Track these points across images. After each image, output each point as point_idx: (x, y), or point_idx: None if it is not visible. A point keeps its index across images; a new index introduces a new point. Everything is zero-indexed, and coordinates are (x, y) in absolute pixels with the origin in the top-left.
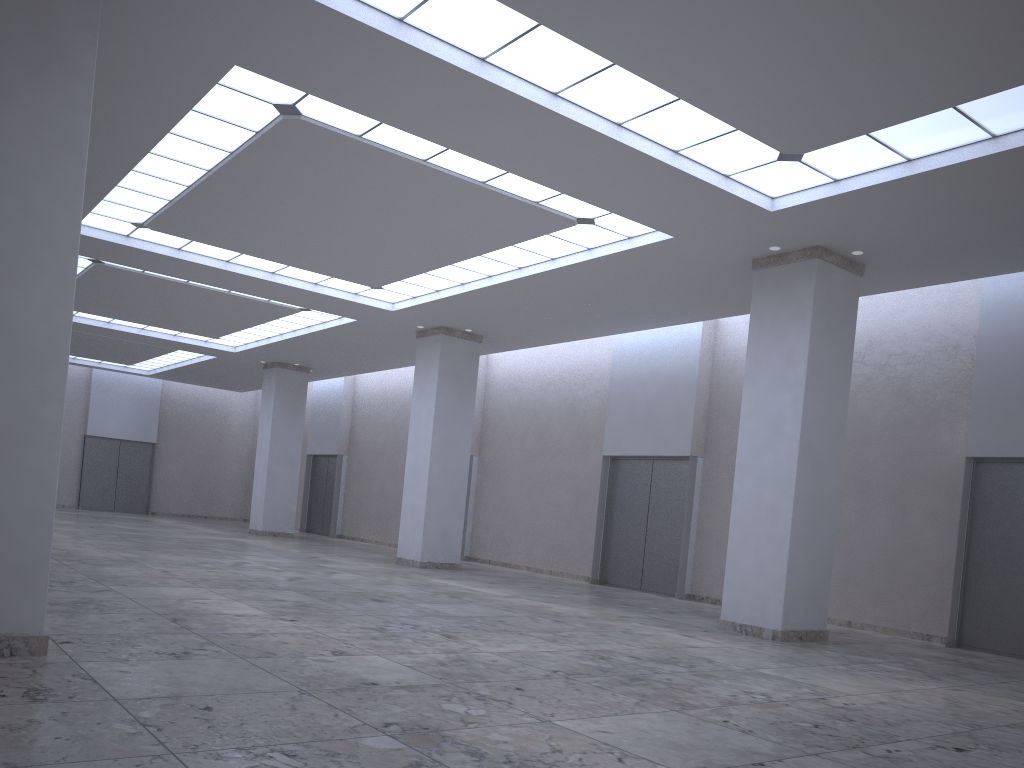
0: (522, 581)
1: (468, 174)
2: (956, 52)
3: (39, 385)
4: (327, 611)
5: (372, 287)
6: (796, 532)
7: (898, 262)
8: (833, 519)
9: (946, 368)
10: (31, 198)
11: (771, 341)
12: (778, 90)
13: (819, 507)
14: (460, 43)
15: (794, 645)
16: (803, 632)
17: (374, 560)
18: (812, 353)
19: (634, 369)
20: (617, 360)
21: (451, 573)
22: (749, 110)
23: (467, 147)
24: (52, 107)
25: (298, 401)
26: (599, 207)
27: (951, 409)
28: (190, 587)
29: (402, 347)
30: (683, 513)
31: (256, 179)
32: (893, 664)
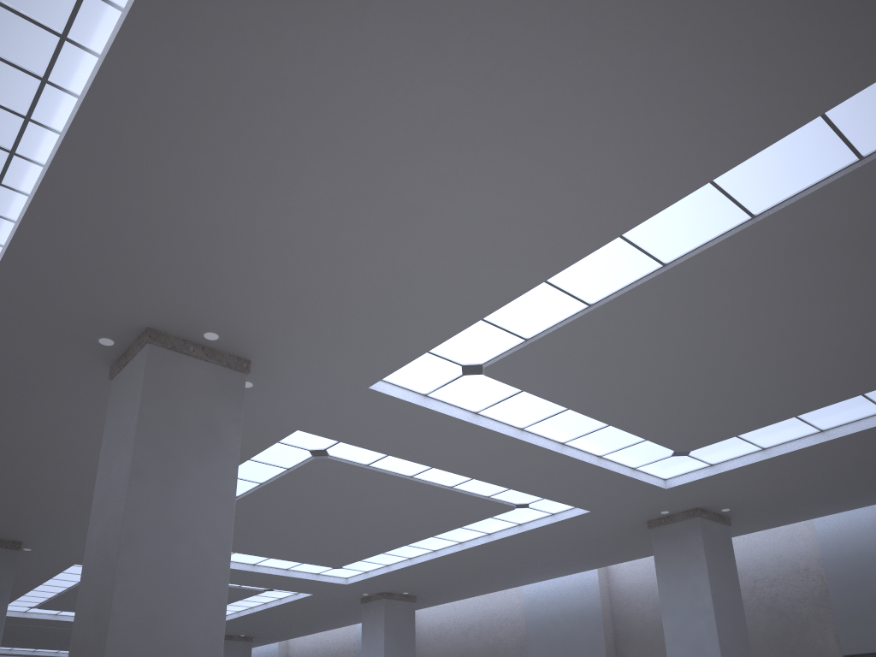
0: None
1: (441, 482)
2: (798, 387)
3: None
4: None
5: (334, 567)
6: None
7: (755, 513)
8: None
9: (803, 586)
10: (199, 543)
11: (677, 580)
12: (679, 415)
13: None
14: (462, 404)
15: None
16: None
17: None
18: (713, 587)
19: (545, 610)
20: (529, 604)
21: None
22: (657, 428)
23: (451, 466)
24: (213, 478)
25: None
26: (538, 496)
27: (817, 617)
28: None
29: (343, 611)
30: None
31: (273, 499)
32: None
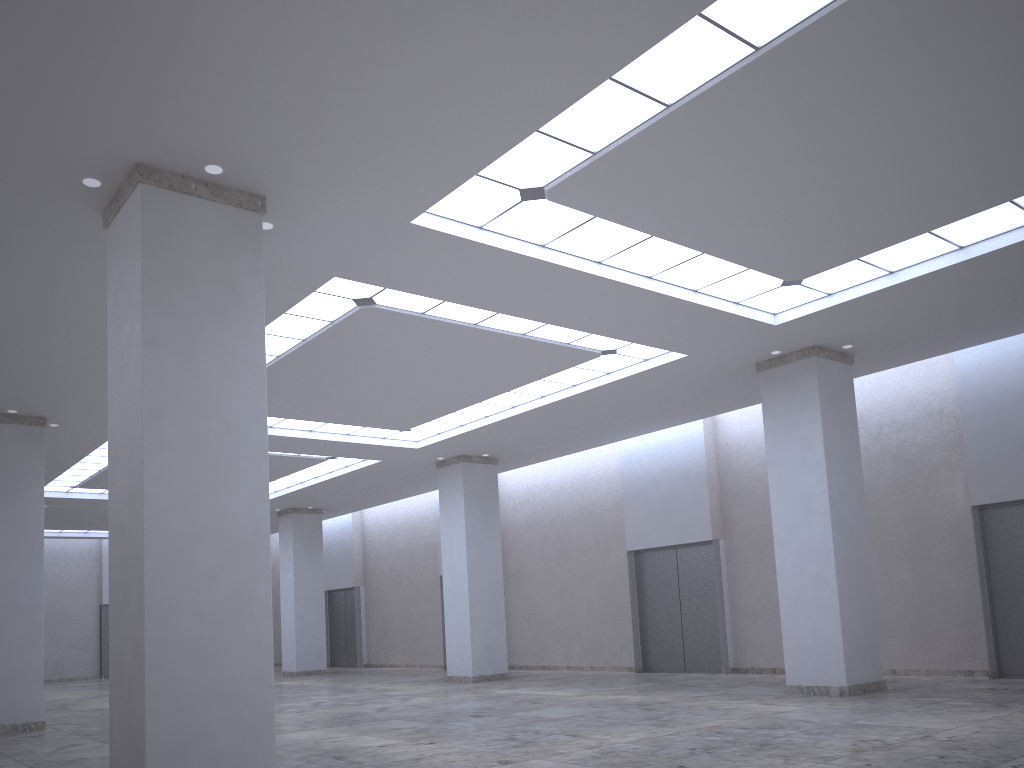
0: (575, 680)
1: (511, 329)
2: (931, 196)
3: (251, 568)
4: (448, 731)
5: (401, 430)
6: (842, 595)
7: (882, 349)
8: (870, 578)
9: (935, 430)
10: (230, 417)
11: (786, 431)
12: (786, 238)
13: (857, 570)
14: (526, 237)
15: (863, 697)
16: (865, 685)
17: (425, 682)
18: (826, 437)
19: (644, 468)
20: (626, 462)
21: (506, 683)
22: (761, 254)
23: (519, 311)
24: (238, 342)
25: (315, 542)
26: (626, 341)
27: (947, 465)
28: (307, 730)
29: (418, 478)
30: (714, 593)
31: (320, 357)
32: (959, 700)
